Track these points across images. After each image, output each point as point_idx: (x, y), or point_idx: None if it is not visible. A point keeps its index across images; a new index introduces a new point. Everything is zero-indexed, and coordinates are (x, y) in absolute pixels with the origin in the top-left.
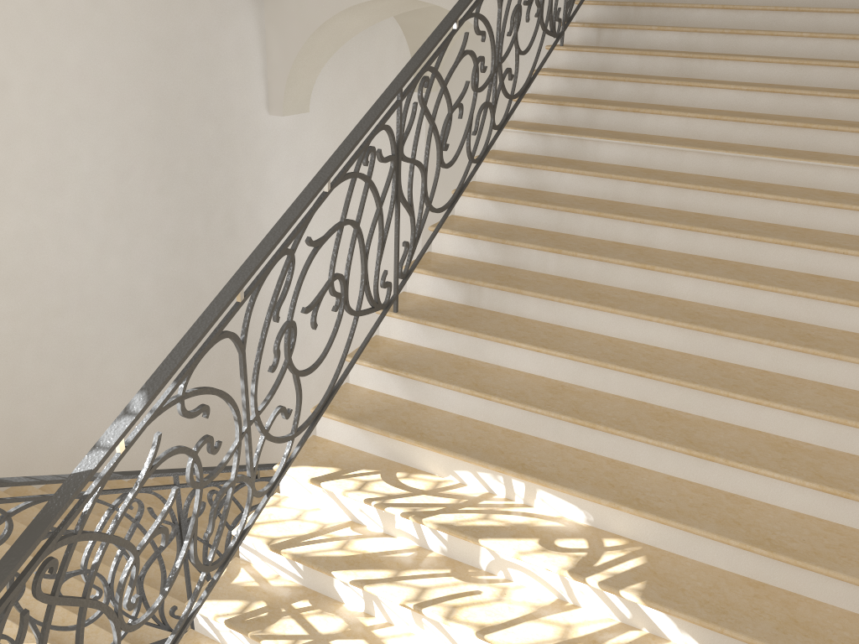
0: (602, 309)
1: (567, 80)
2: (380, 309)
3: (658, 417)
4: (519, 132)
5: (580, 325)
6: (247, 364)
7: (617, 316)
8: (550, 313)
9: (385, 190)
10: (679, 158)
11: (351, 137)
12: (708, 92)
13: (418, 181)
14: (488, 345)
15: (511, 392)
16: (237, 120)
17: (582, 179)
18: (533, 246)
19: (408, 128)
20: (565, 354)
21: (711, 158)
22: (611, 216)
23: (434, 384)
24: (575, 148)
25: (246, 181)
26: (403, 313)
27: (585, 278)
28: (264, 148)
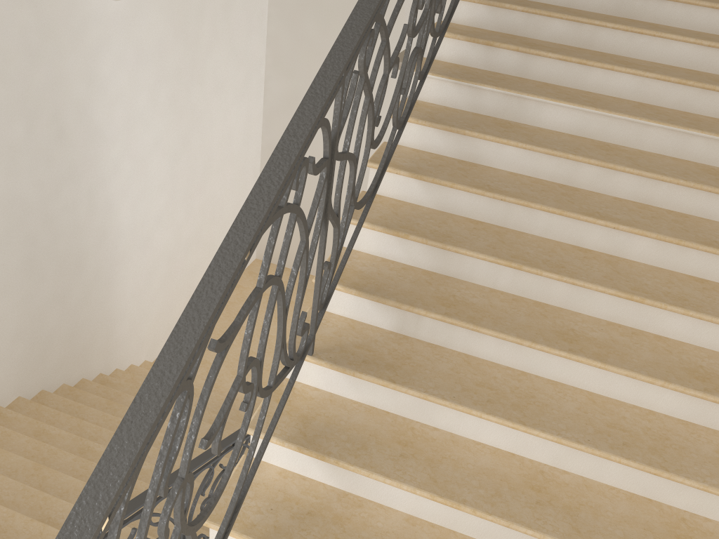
0: (588, 363)
1: (489, 10)
2: (295, 364)
3: (677, 531)
4: (441, 80)
5: (552, 375)
6: (86, 275)
7: (605, 371)
8: (513, 356)
9: (313, 212)
10: (640, 133)
11: (281, 157)
12: (660, 43)
13: (259, 68)
14: (440, 409)
15: (483, 492)
16: (61, 3)
17: (528, 155)
18: (483, 257)
19: (345, 112)
20: (552, 436)
21: (680, 137)
22: (576, 217)
23: (377, 480)
24: (511, 107)
25: (75, 77)
26: (320, 355)
27: (546, 300)
28: (95, 37)
